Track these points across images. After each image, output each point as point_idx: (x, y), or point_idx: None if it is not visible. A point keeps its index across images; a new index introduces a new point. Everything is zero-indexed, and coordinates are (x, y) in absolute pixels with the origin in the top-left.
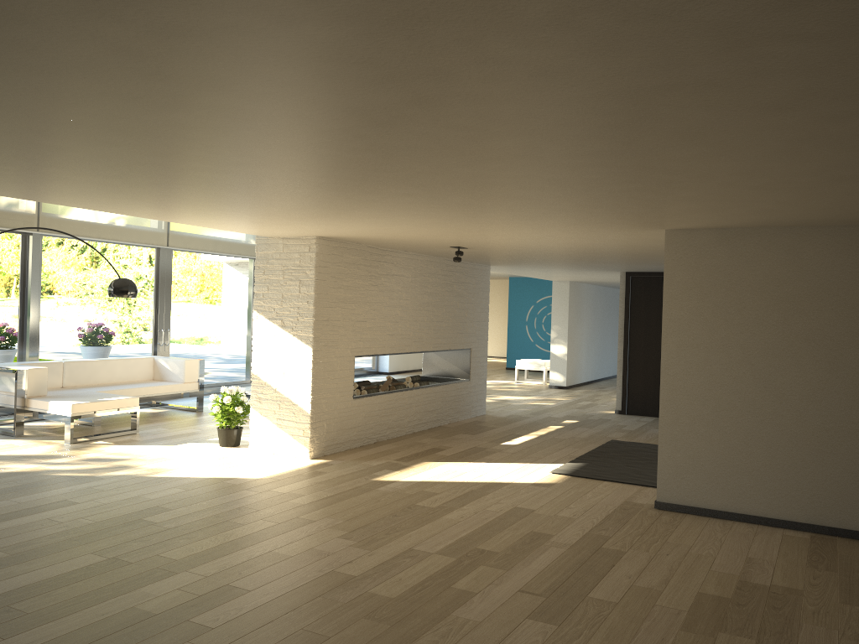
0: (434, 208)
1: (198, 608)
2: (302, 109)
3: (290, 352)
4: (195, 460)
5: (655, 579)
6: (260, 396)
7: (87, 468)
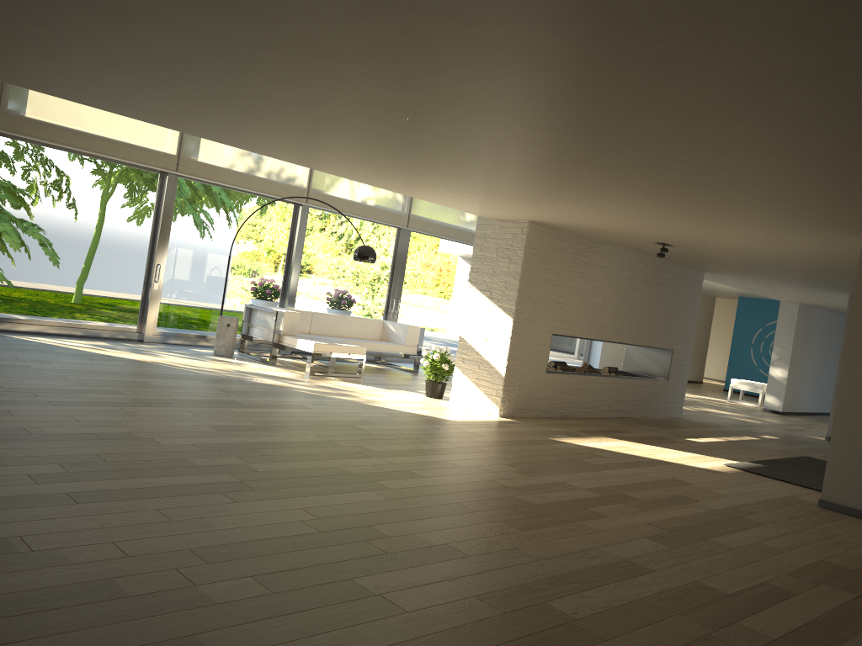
0: (624, 193)
1: (383, 477)
2: (494, 89)
3: (494, 321)
4: (403, 401)
5: (783, 544)
6: (464, 356)
7: (319, 391)
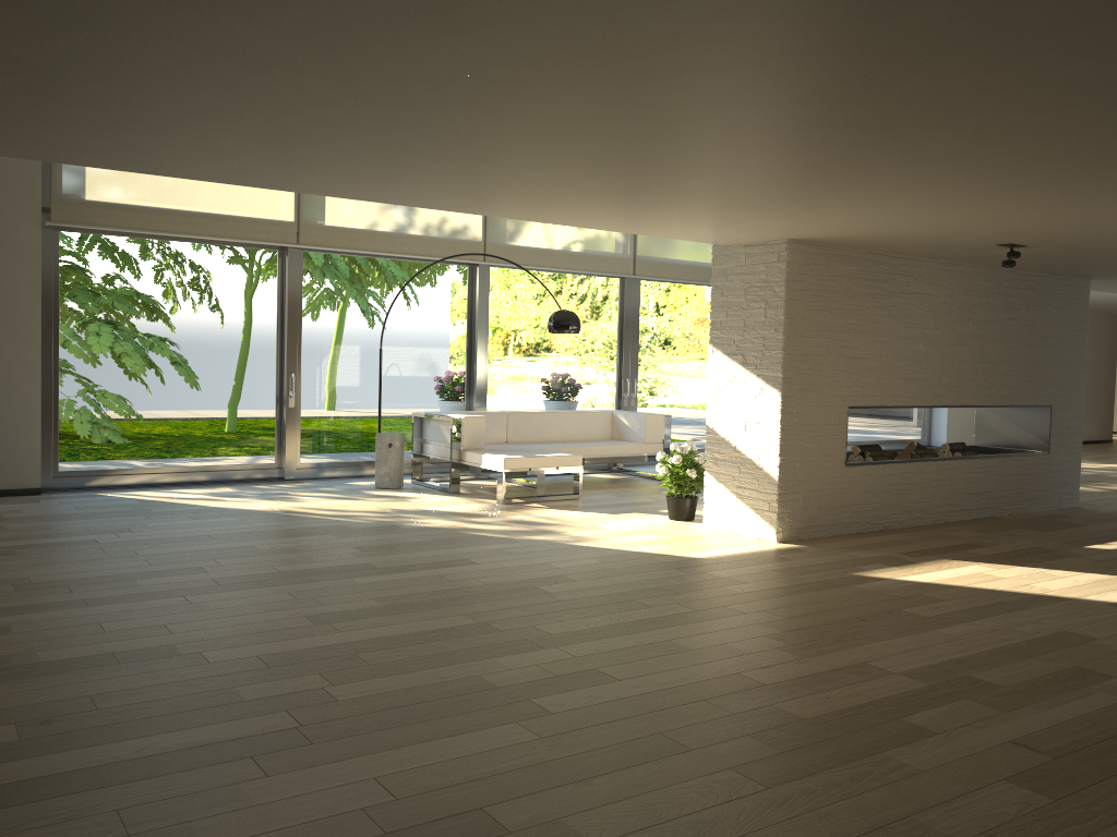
0: (916, 169)
1: (547, 689)
2: (598, 2)
3: (753, 398)
4: (631, 532)
5: None
6: (716, 456)
7: (506, 529)
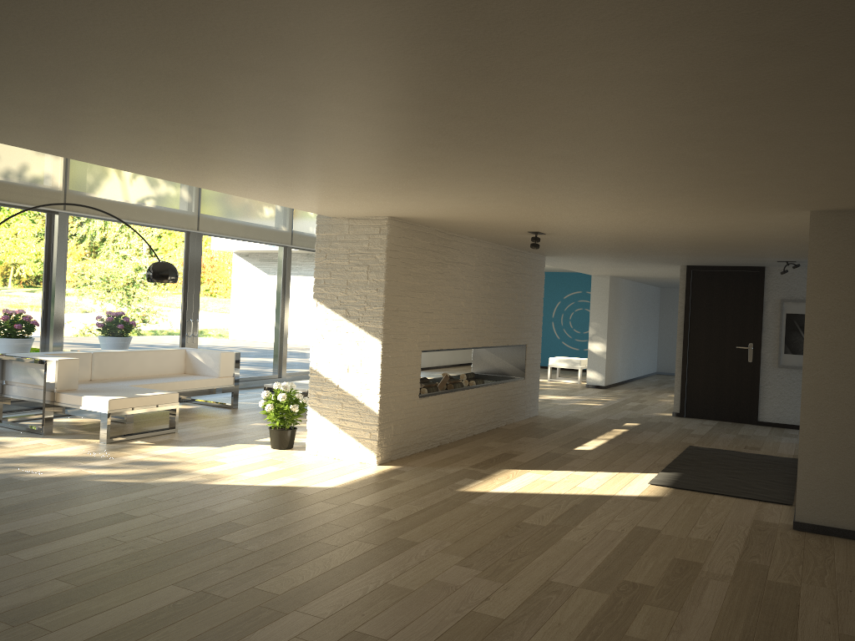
0: (568, 178)
1: None
2: None
3: (356, 345)
4: (252, 465)
5: None
6: (319, 393)
7: (134, 473)
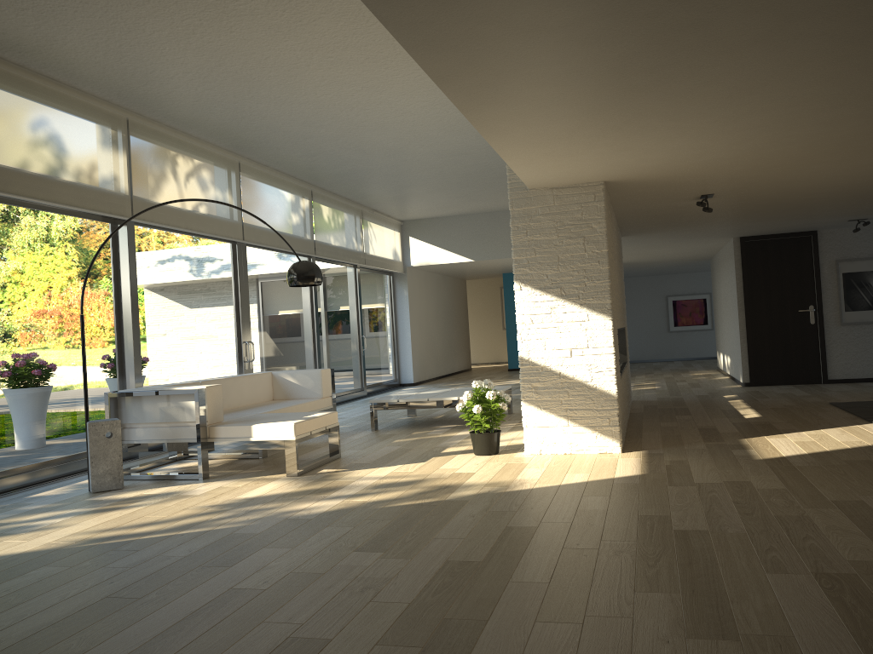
0: None
1: None
2: None
3: (578, 326)
4: (504, 470)
5: None
6: (535, 385)
7: (408, 494)
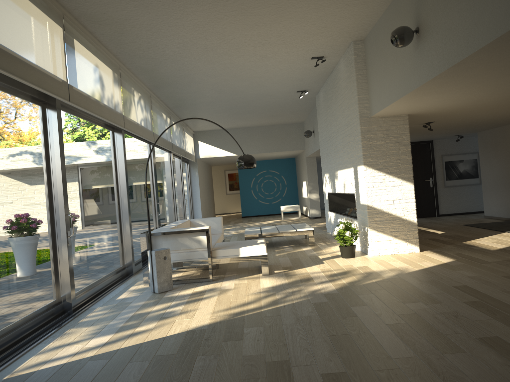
0: None
1: None
2: None
3: (396, 188)
4: (380, 263)
5: None
6: (375, 219)
7: (359, 277)
